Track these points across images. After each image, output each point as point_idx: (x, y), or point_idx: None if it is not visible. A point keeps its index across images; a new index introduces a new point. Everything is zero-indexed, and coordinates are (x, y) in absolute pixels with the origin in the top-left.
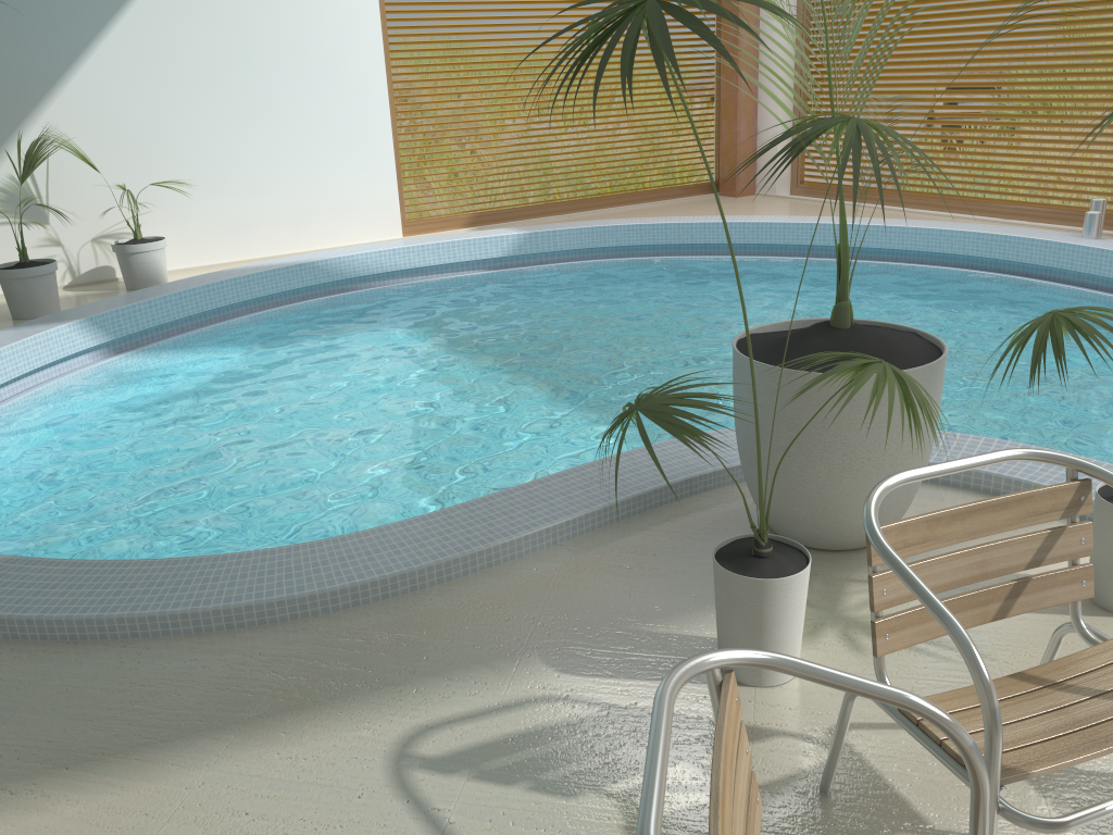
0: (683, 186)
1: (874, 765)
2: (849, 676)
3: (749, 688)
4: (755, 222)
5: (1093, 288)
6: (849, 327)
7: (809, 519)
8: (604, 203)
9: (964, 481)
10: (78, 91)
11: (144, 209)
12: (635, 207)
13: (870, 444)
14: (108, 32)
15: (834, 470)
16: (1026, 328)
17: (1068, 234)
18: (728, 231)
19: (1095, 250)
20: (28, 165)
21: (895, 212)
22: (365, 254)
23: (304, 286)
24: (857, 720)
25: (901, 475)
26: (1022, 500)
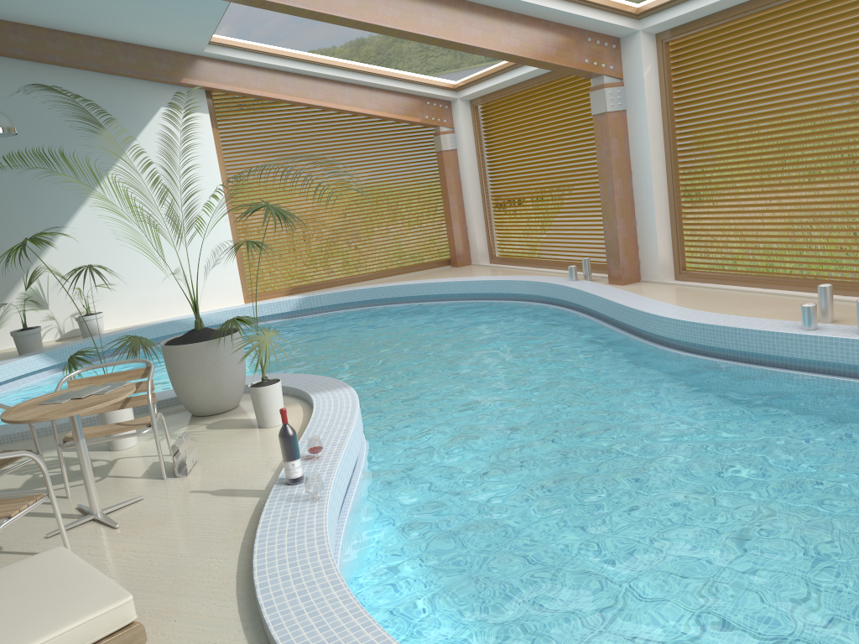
0: (428, 263)
1: (115, 465)
2: (2, 404)
3: (110, 451)
4: (428, 282)
5: (572, 308)
6: (200, 329)
7: (185, 402)
8: (375, 276)
9: (287, 391)
10: (63, 243)
11: (97, 298)
12: (393, 277)
13: (191, 371)
14: (77, 213)
15: (183, 382)
16: (224, 325)
17: (568, 278)
18: (415, 288)
19: (564, 287)
20: (29, 282)
21: (522, 271)
22: (210, 314)
23: (174, 333)
24: (128, 456)
25: (89, 366)
26: (125, 372)
